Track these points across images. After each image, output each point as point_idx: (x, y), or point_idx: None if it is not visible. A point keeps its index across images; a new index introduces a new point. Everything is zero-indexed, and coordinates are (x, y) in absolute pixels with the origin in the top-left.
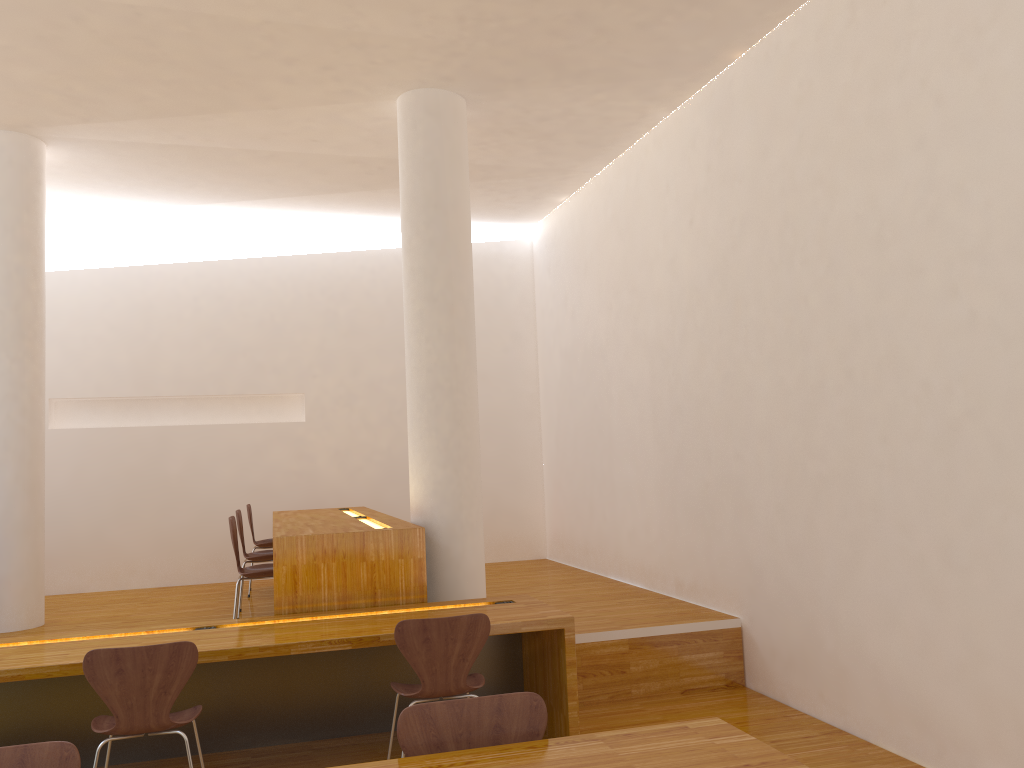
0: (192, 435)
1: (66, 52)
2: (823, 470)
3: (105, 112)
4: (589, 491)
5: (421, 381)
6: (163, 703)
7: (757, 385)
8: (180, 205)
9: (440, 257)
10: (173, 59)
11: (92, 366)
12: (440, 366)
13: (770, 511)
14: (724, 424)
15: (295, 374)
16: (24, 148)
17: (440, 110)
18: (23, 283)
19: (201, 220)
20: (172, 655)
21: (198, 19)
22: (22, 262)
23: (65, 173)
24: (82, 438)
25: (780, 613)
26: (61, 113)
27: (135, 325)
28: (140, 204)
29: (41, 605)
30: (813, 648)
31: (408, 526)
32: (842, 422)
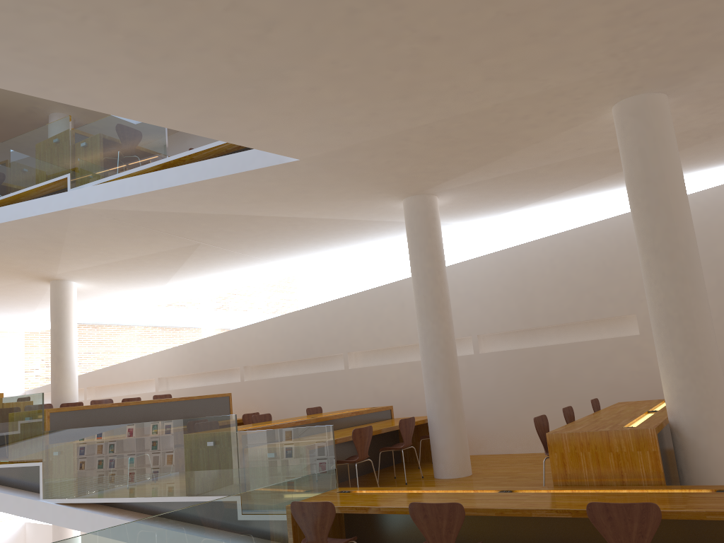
0: (562, 350)
1: (413, 154)
2: None
3: (451, 173)
4: None
5: (655, 313)
6: (450, 538)
7: None
8: (527, 204)
9: (655, 218)
10: (463, 139)
11: (497, 312)
12: (668, 301)
13: None
14: None
15: (626, 301)
16: (423, 202)
17: (639, 110)
18: (432, 278)
19: (547, 208)
20: (450, 510)
21: (460, 117)
22: (430, 266)
23: (455, 206)
24: (497, 357)
25: None
26: (431, 180)
27: (517, 283)
28: (505, 209)
29: (467, 463)
30: None
31: (648, 425)
32: None
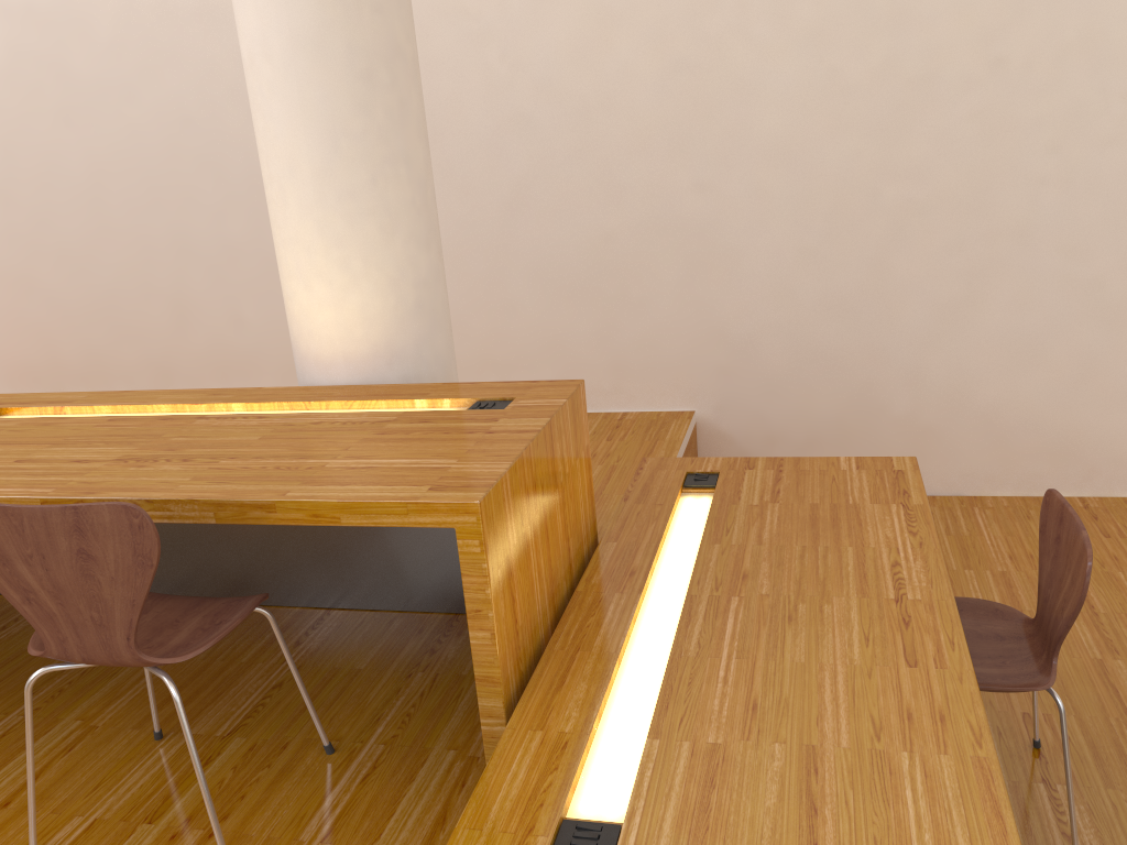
0: None
1: None
2: (918, 195)
3: None
4: (170, 281)
5: (360, 36)
6: None
7: (767, 79)
8: None
9: None
10: None
11: None
12: (395, 1)
13: (783, 259)
14: (667, 141)
15: None
16: None
17: None
18: None
19: None
20: None
21: None
22: None
23: None
24: None
25: (794, 388)
26: None
27: None
28: None
29: None
30: (864, 417)
31: (511, 388)
32: (970, 129)
